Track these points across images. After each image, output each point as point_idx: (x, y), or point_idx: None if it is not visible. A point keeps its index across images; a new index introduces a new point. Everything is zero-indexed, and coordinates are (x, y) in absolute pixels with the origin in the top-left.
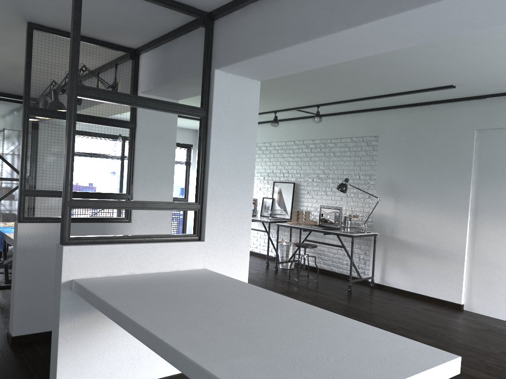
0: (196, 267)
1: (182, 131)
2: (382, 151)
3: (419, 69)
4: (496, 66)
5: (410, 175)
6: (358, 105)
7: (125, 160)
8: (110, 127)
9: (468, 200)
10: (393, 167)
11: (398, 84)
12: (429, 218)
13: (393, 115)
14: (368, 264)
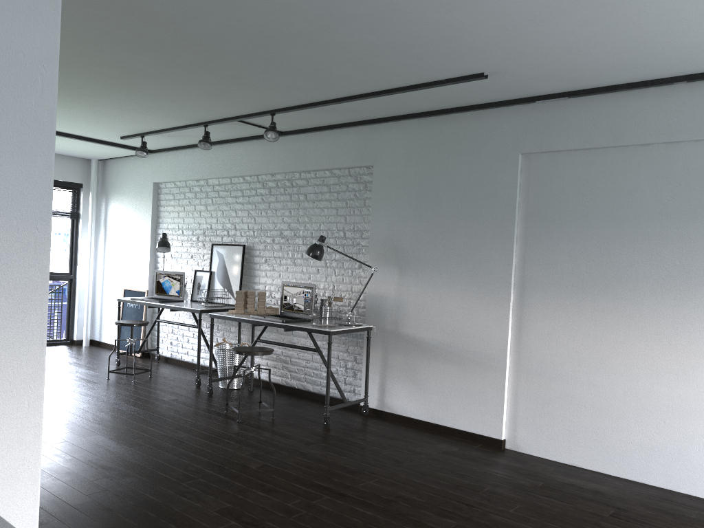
0: None
1: (61, 160)
2: (378, 190)
3: (426, 33)
4: (553, 32)
5: (422, 229)
6: (339, 113)
7: None
8: None
9: (511, 268)
10: (395, 217)
11: (394, 68)
12: (452, 299)
13: (395, 131)
14: (360, 377)
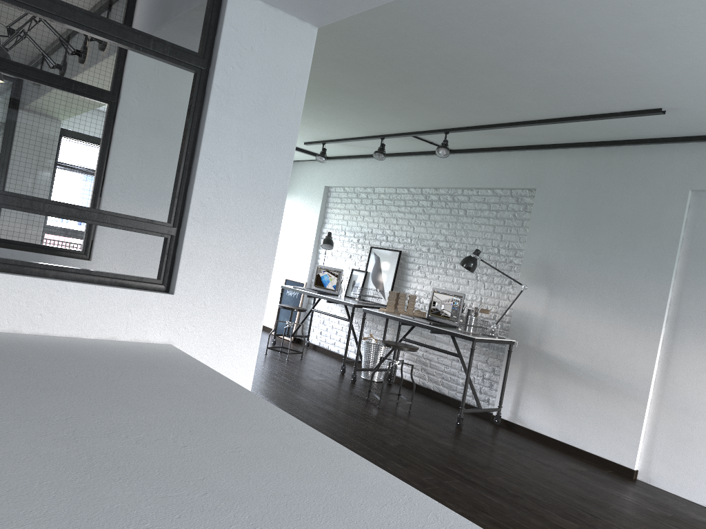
0: (152, 339)
1: None
2: (538, 213)
3: (608, 68)
4: None
5: (578, 254)
6: (509, 136)
7: (94, 154)
8: (73, 95)
9: (665, 302)
10: (551, 239)
11: (571, 99)
12: (599, 325)
13: (562, 158)
14: (496, 389)
